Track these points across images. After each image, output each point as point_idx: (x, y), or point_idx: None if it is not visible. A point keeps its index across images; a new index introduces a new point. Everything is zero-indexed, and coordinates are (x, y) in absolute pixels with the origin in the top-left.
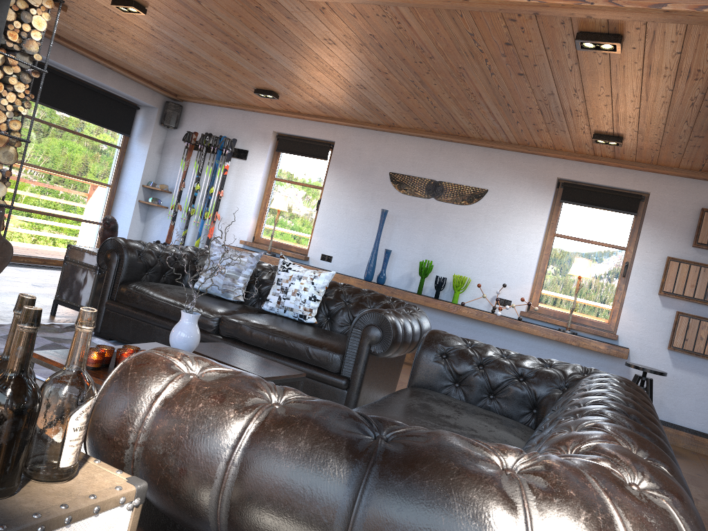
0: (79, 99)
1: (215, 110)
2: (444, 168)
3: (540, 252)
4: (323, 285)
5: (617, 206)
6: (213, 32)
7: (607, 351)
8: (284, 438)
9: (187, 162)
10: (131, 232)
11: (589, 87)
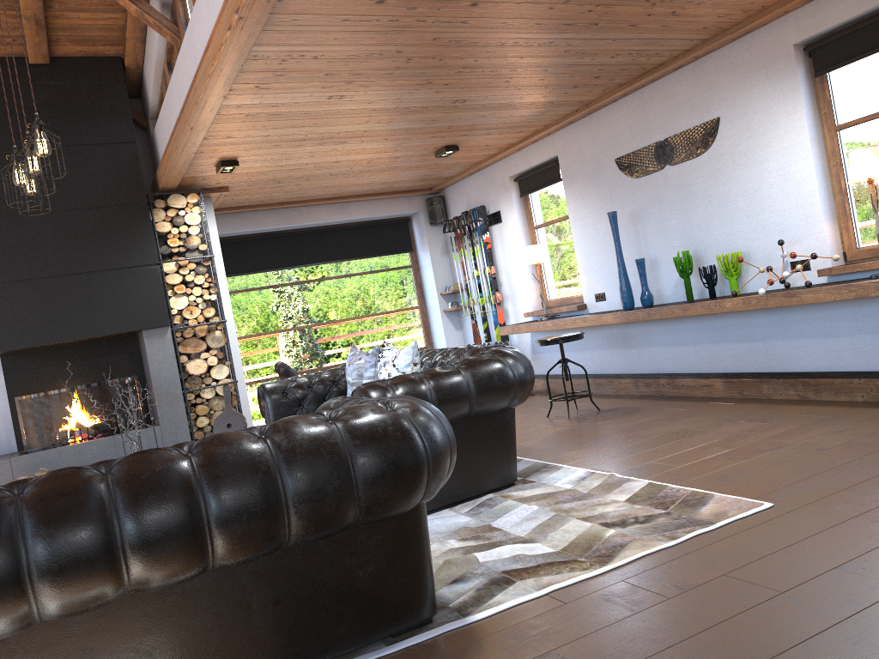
0: (343, 243)
1: (464, 184)
2: (663, 118)
3: (822, 166)
4: (407, 363)
5: None
6: (296, 144)
7: None
8: None
9: (460, 252)
10: (450, 345)
11: None
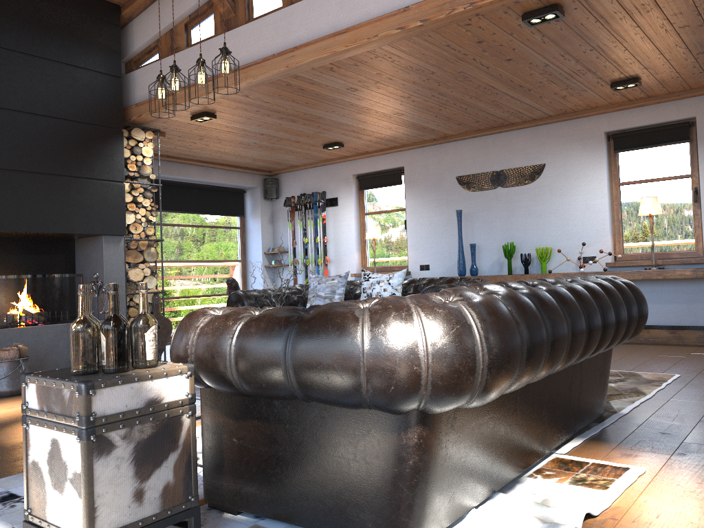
0: (197, 199)
1: (303, 173)
2: (501, 157)
3: (609, 204)
4: (399, 283)
5: (668, 139)
6: (268, 114)
7: (694, 275)
8: (254, 325)
9: (292, 223)
10: None
11: (570, 49)
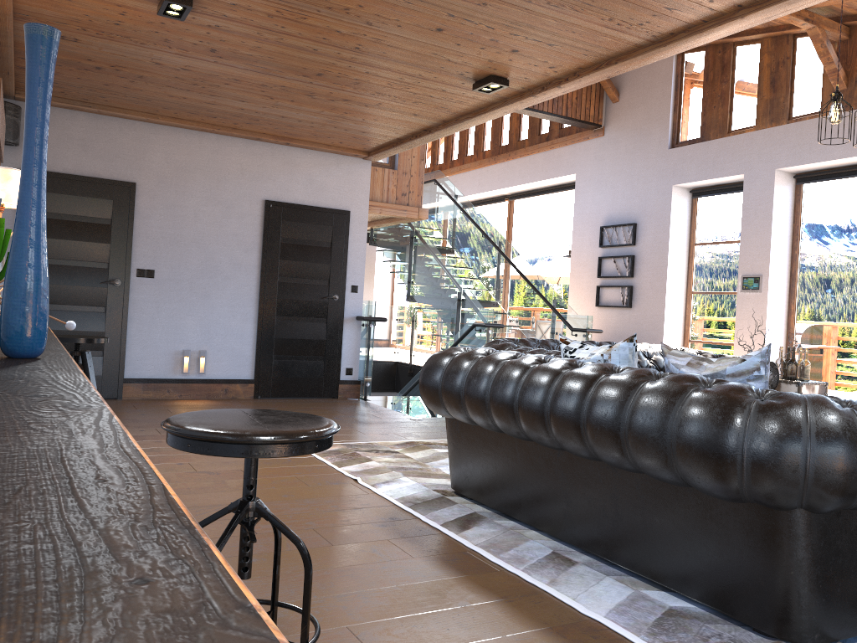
0: None
1: None
2: None
3: None
4: None
5: None
6: None
7: None
8: None
9: None
10: None
11: (385, 48)
